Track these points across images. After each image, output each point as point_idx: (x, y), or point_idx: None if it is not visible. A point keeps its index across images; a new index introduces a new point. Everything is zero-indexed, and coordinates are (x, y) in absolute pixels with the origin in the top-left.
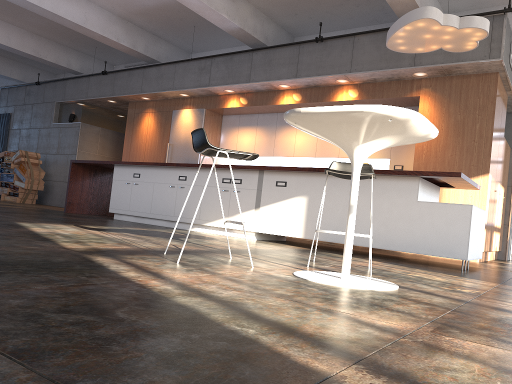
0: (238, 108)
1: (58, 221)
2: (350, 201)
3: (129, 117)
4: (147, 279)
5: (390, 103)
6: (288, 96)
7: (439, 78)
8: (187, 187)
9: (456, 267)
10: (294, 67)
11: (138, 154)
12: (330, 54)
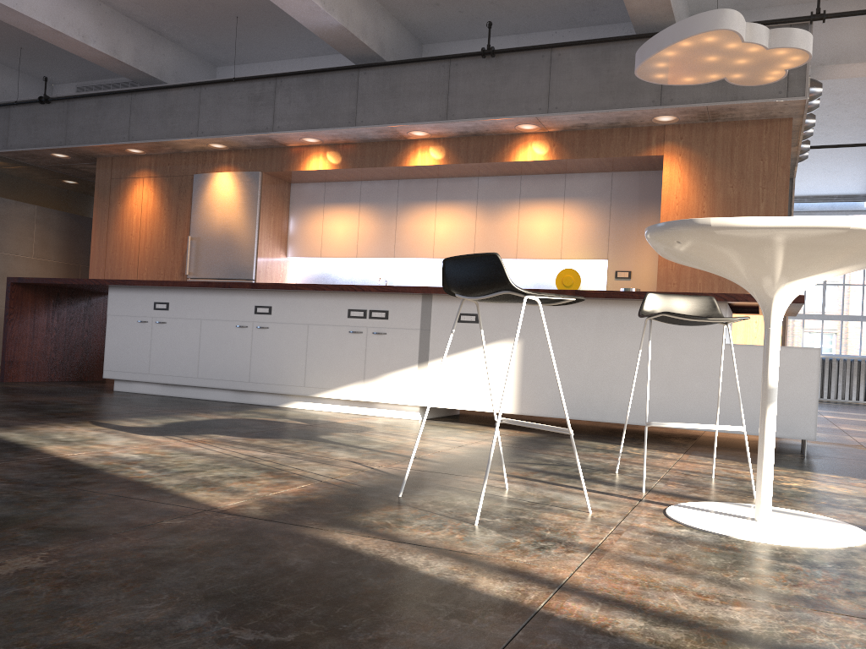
0: (327, 172)
1: (43, 413)
2: (768, 380)
3: (100, 186)
4: (552, 600)
5: (607, 166)
6: (425, 151)
7: (695, 125)
8: (274, 326)
9: (783, 449)
10: (442, 101)
11: (124, 257)
12: (508, 79)
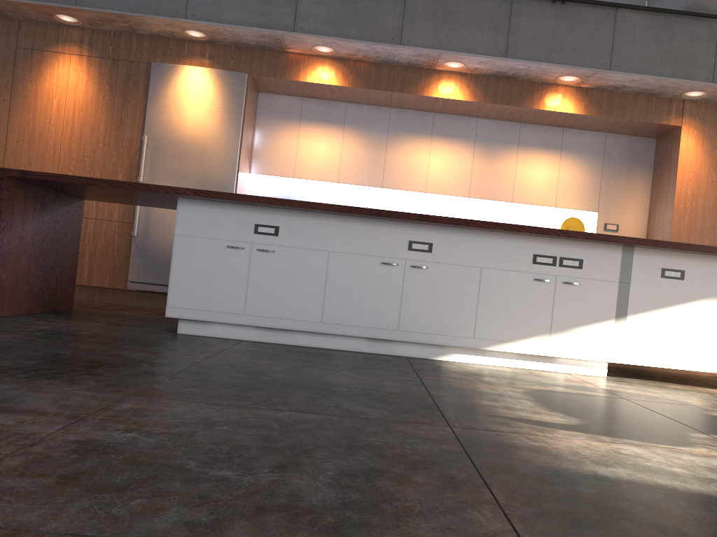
0: (327, 87)
1: (375, 401)
2: None
3: None
4: None
5: (613, 127)
6: (450, 84)
7: (709, 104)
8: (434, 267)
9: None
10: (502, 37)
11: (37, 149)
12: (572, 29)
